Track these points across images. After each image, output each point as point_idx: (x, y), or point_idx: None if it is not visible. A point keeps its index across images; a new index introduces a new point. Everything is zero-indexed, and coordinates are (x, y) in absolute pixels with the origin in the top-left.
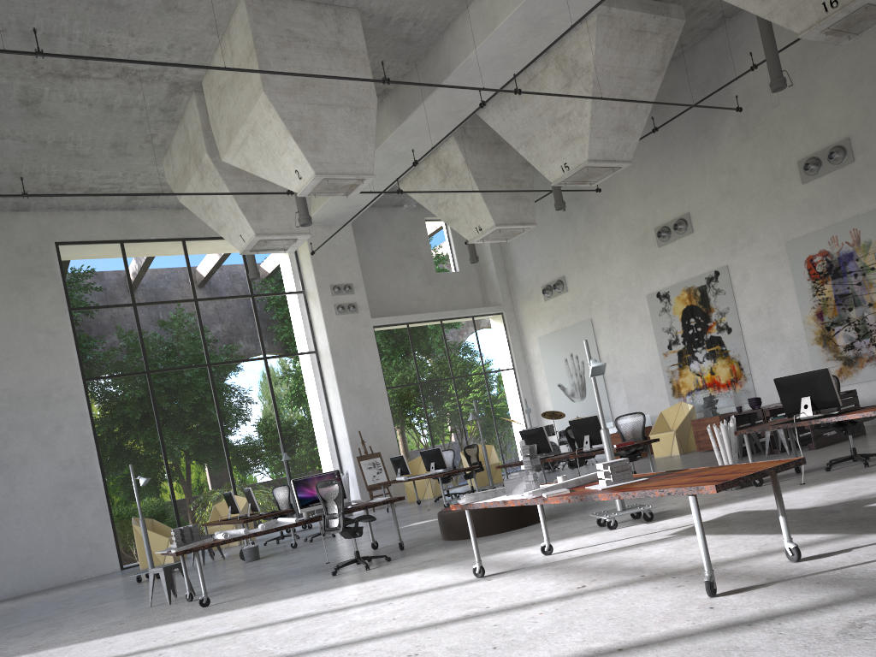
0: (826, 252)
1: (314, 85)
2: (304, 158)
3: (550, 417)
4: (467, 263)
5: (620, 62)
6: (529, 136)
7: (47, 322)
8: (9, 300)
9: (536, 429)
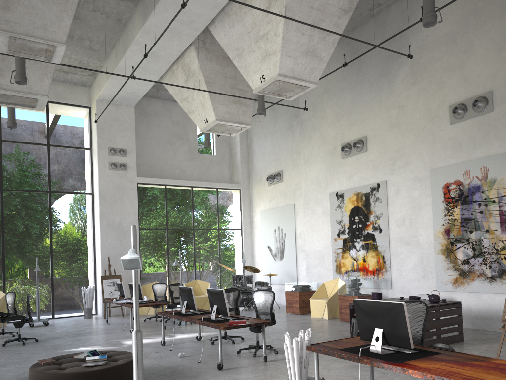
0: (460, 182)
1: None
2: None
3: (250, 270)
4: (223, 150)
5: None
6: (241, 50)
7: None
8: None
9: (187, 289)
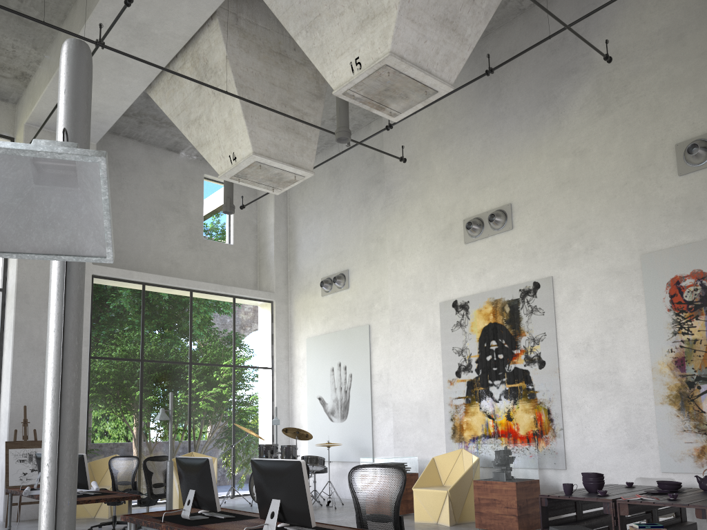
0: (703, 274)
1: None
2: None
3: (294, 435)
4: (245, 238)
5: None
6: (314, 15)
7: None
8: None
9: (199, 462)
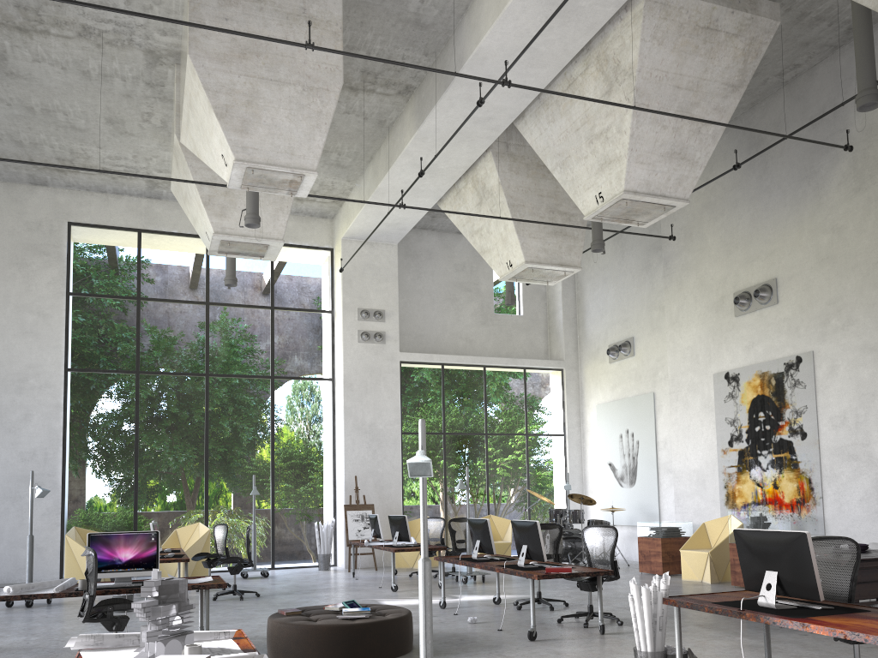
0: None
1: (259, 54)
2: (225, 139)
3: (579, 500)
4: (534, 307)
5: (677, 66)
6: (565, 156)
7: (40, 304)
8: (6, 275)
9: (481, 522)
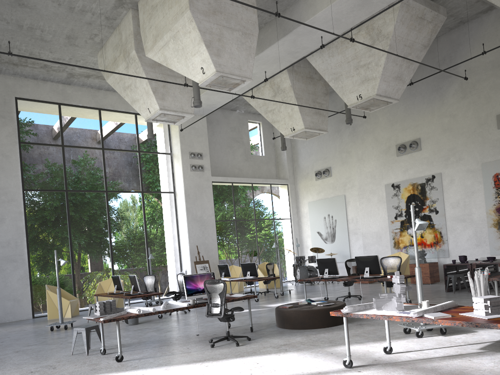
0: None
1: (221, 12)
2: (210, 59)
3: (315, 251)
4: (269, 151)
5: (407, 35)
6: (338, 74)
7: (3, 149)
8: None
9: (330, 259)
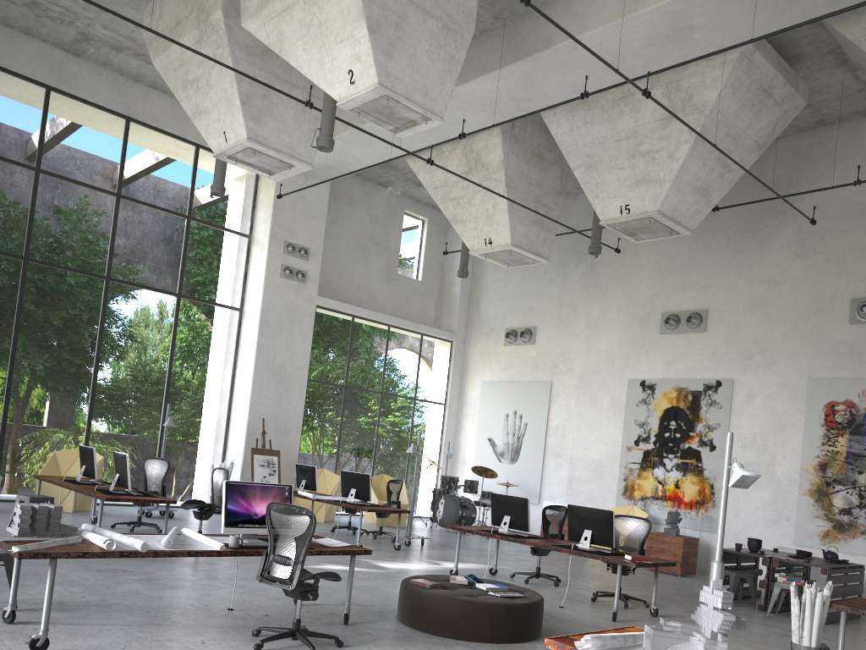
0: (853, 404)
1: None
2: (370, 57)
3: (480, 472)
4: (432, 275)
5: (735, 116)
6: (596, 160)
7: None
8: None
9: (518, 499)
